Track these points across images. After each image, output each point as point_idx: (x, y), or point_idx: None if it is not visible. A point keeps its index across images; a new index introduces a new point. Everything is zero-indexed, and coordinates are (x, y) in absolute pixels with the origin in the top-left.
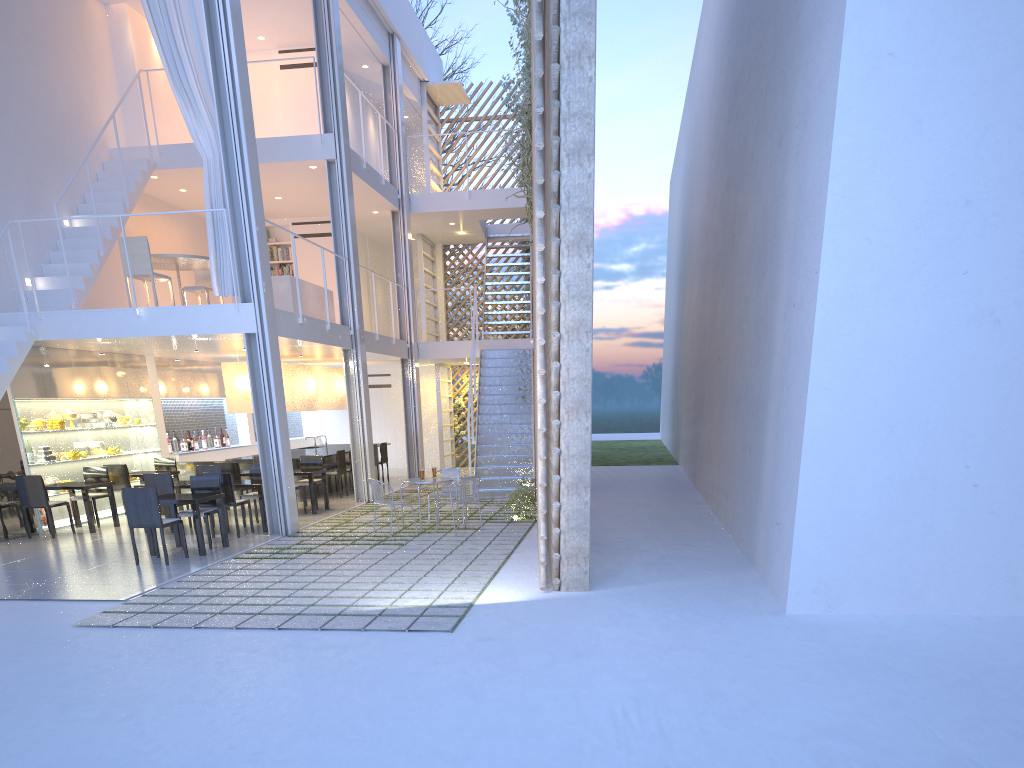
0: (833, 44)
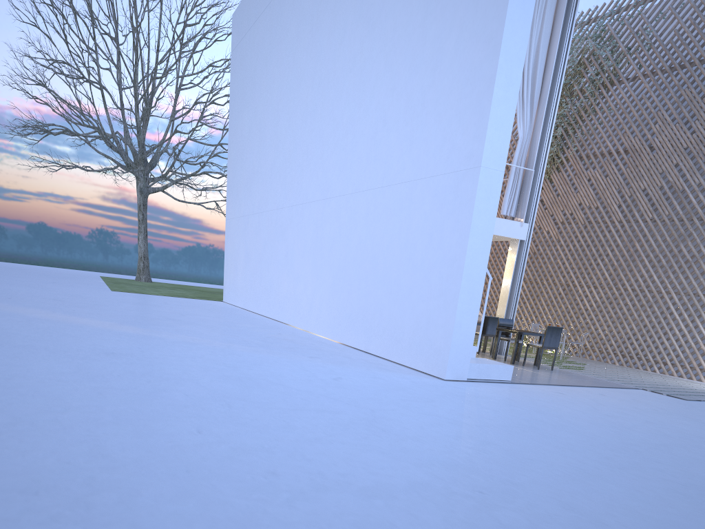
0: None
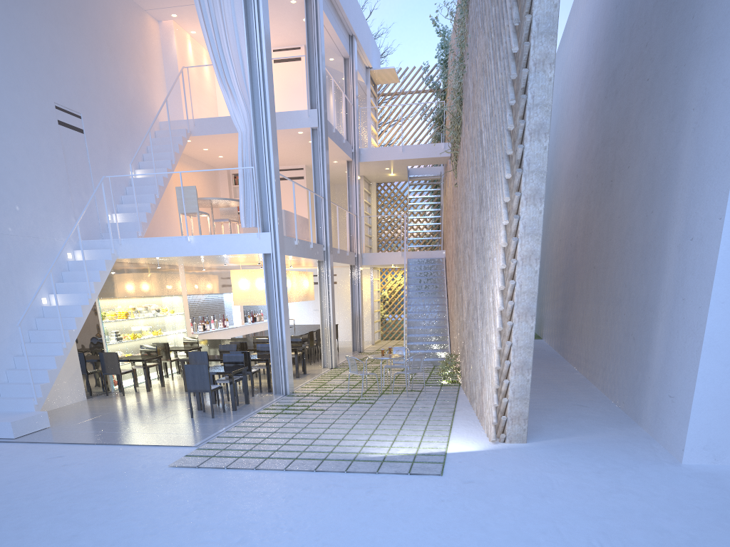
0: None
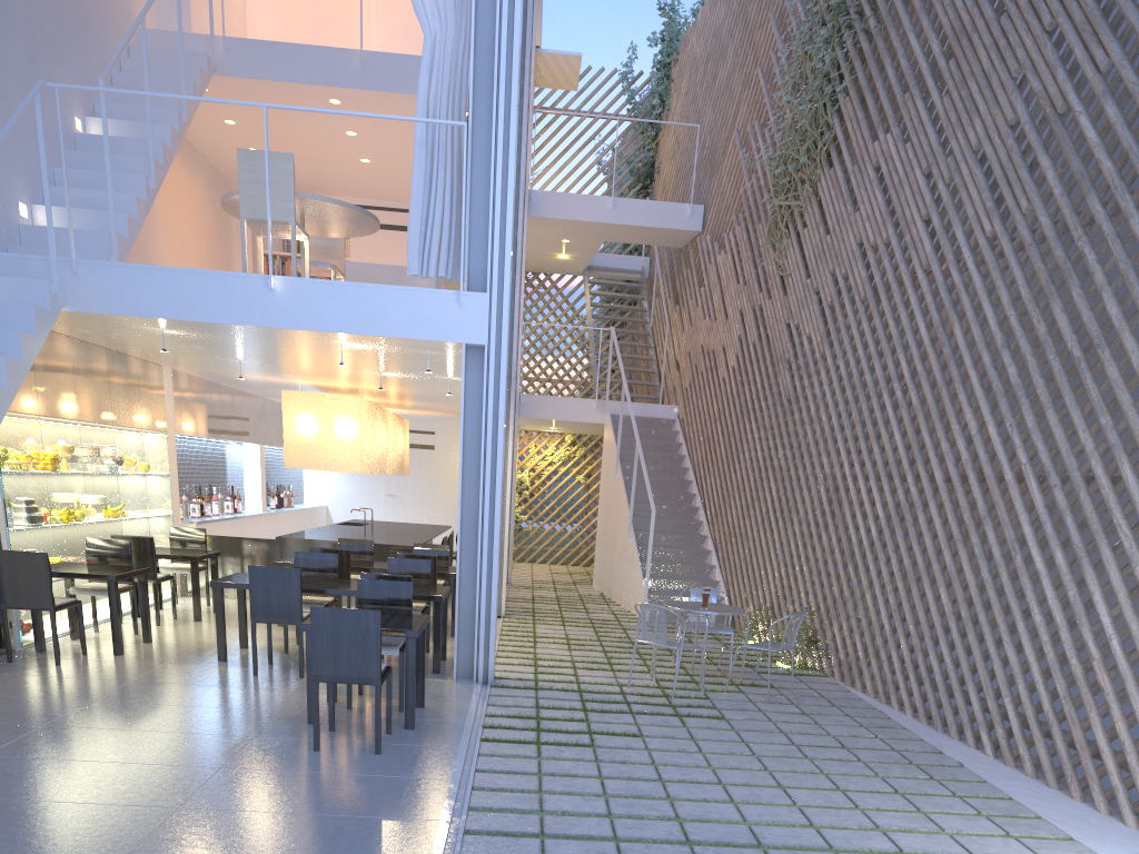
0: None
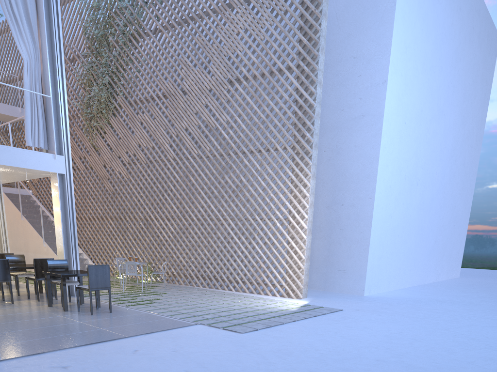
0: (369, 139)
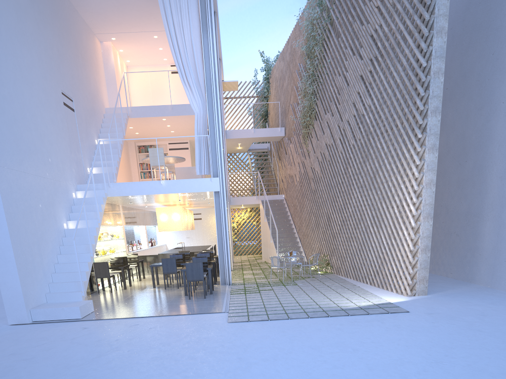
0: None
